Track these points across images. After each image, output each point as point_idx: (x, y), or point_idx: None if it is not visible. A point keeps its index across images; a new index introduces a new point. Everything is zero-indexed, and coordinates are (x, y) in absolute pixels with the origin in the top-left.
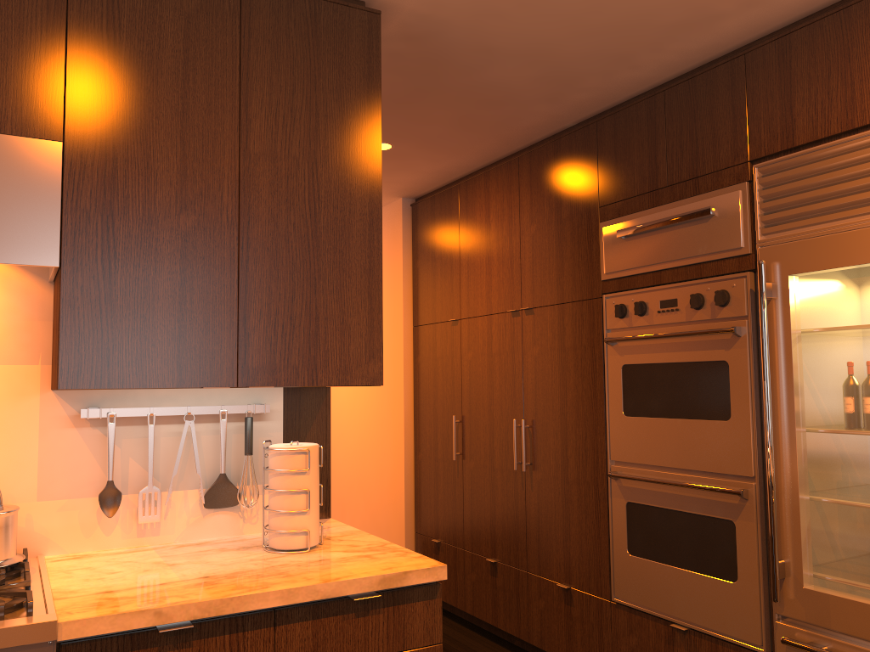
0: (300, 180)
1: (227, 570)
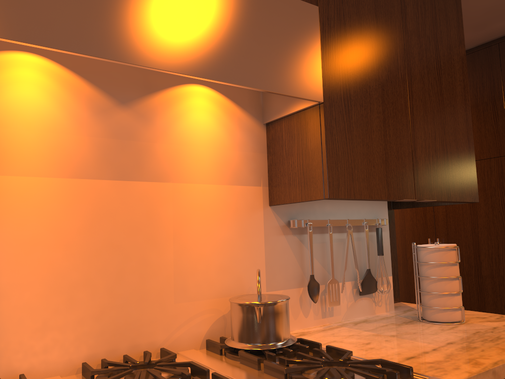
0: (431, 53)
1: (448, 337)
